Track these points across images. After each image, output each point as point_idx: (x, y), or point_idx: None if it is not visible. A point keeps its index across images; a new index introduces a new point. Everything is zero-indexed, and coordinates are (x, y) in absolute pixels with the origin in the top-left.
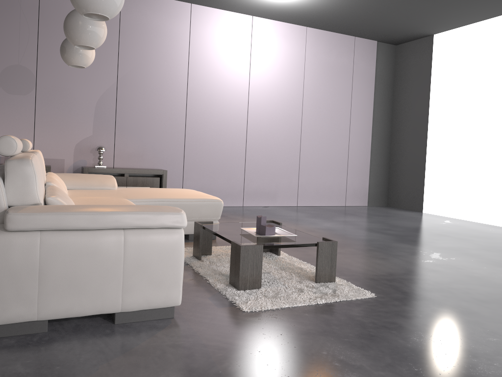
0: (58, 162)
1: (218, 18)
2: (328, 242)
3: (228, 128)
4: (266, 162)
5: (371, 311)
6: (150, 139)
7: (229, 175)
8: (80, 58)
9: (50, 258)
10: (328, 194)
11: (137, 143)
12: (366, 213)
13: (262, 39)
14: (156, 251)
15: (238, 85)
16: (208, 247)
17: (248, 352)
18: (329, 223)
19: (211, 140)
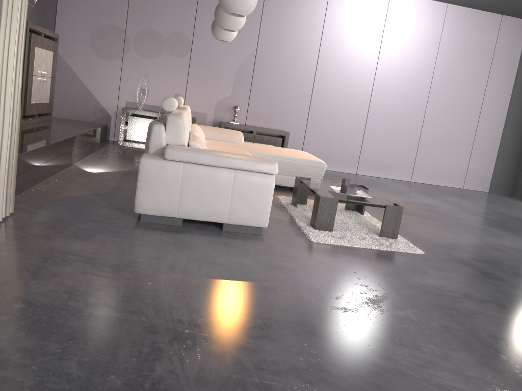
0: (202, 115)
1: None
2: (395, 206)
3: (352, 99)
4: (385, 135)
5: (411, 261)
6: (279, 103)
7: (346, 143)
8: (225, 34)
9: (187, 180)
10: (445, 174)
11: (267, 105)
12: (479, 198)
13: (397, 15)
14: (254, 187)
15: (366, 59)
16: (304, 198)
17: (302, 261)
18: (431, 200)
19: (334, 109)
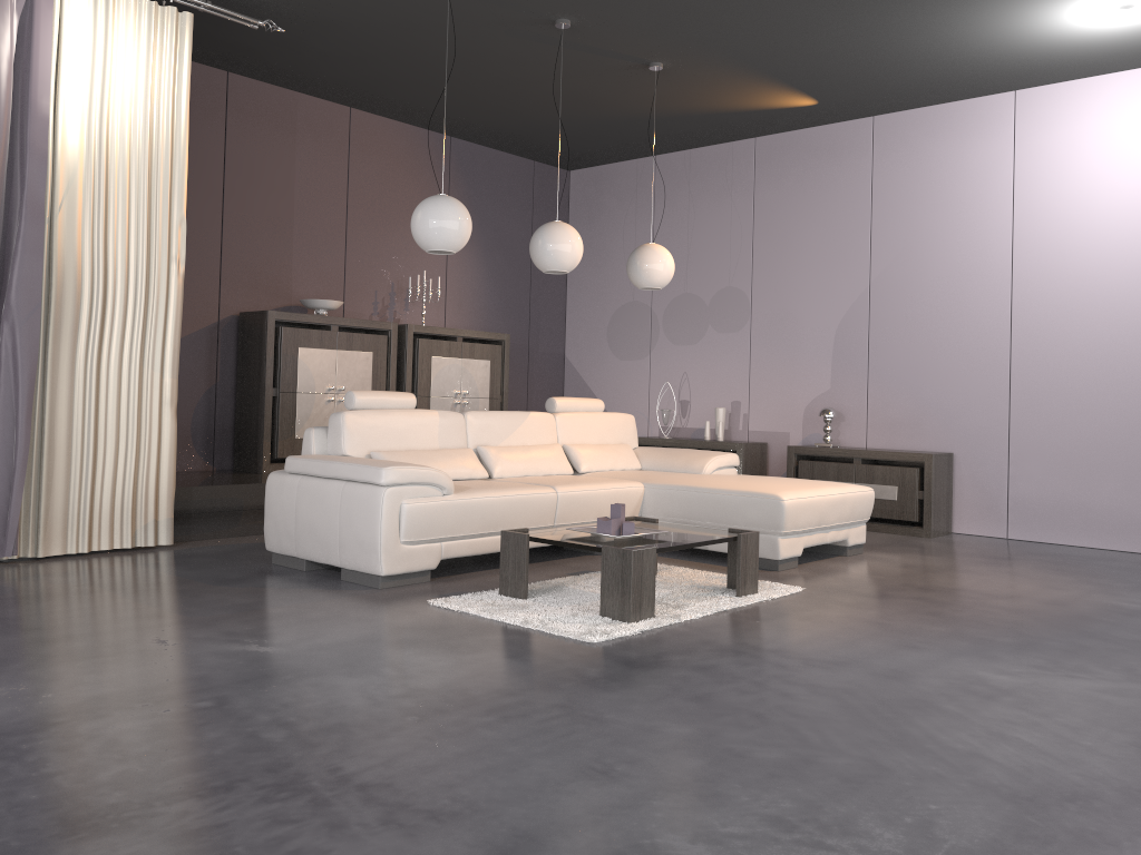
0: (780, 437)
1: (1085, 100)
2: (616, 548)
3: (1125, 354)
4: None
5: (515, 642)
6: (933, 391)
7: (1132, 471)
8: (639, 276)
9: (300, 500)
10: None
11: (907, 400)
12: None
13: None
14: (360, 507)
15: None
16: None
17: (313, 611)
18: None
19: (1077, 386)
